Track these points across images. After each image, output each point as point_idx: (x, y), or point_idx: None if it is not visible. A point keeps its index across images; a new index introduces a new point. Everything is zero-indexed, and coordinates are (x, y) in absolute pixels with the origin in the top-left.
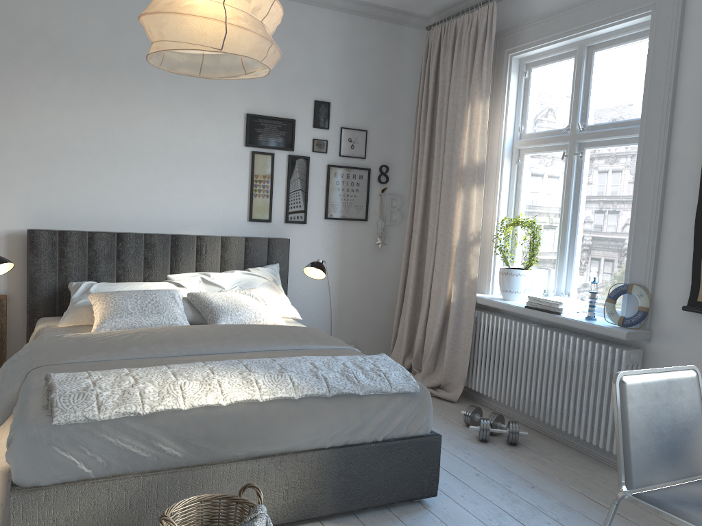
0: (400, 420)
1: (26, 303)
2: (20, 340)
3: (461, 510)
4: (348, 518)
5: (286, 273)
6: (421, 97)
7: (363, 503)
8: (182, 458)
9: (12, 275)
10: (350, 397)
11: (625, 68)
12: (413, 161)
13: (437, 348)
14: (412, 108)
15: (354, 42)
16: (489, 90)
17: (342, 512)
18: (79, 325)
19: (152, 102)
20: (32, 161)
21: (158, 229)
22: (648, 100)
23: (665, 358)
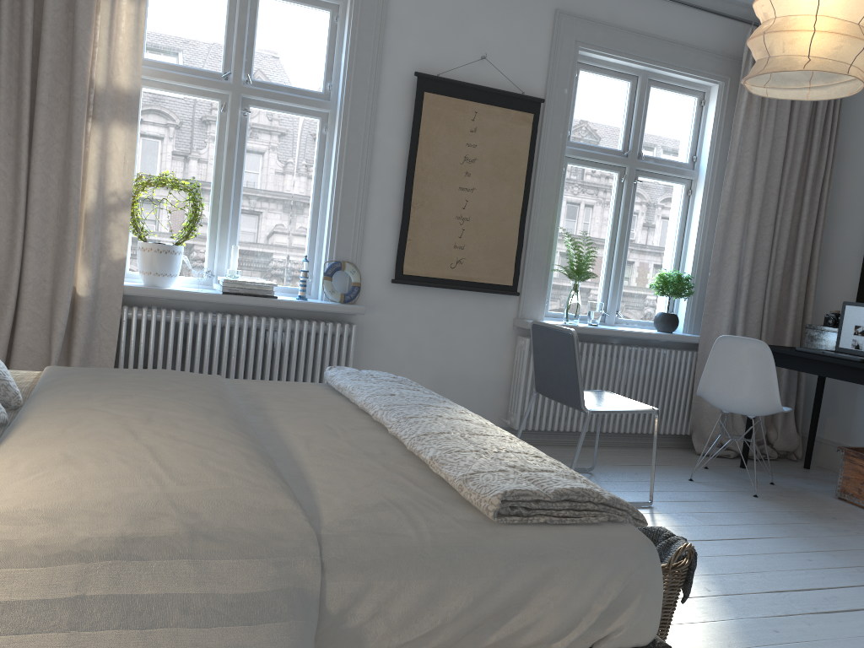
0: None
1: None
2: None
3: None
4: None
5: None
6: None
7: None
8: None
9: None
10: None
11: (298, 30)
12: None
13: None
14: None
15: None
16: None
17: None
18: None
19: None
20: None
21: None
22: (354, 82)
23: (369, 327)
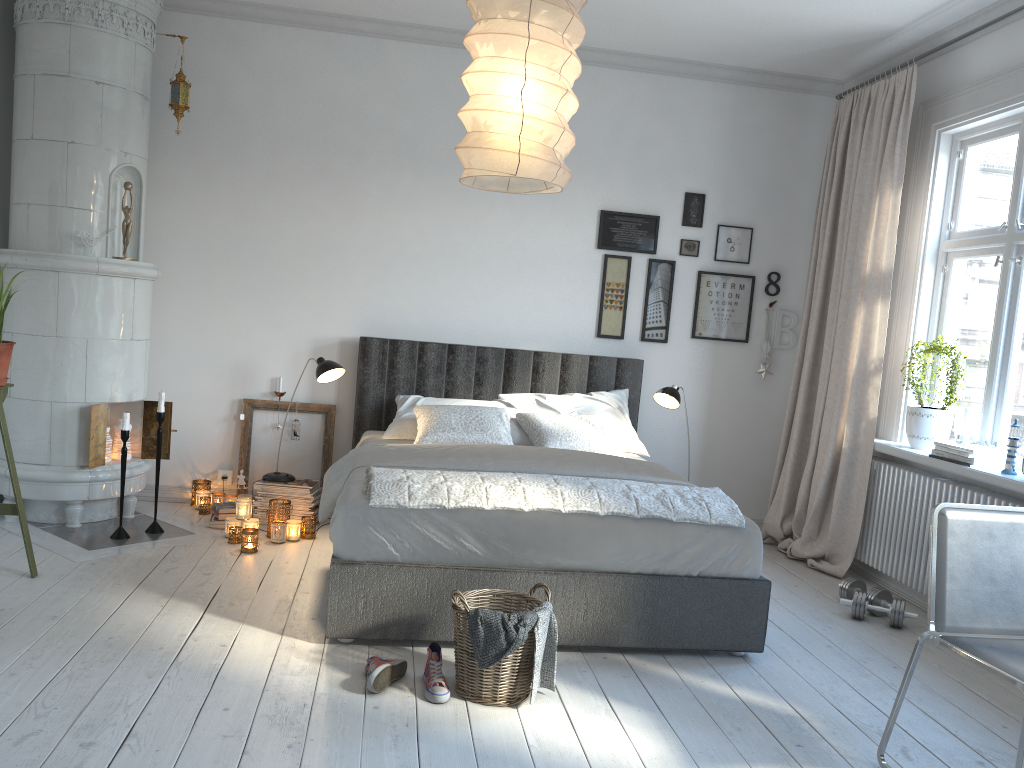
0: (718, 555)
1: (353, 415)
2: (345, 454)
3: (789, 671)
4: (654, 656)
5: (637, 401)
6: (824, 185)
7: (671, 642)
8: (481, 557)
9: (342, 385)
10: (662, 522)
11: None
12: (810, 268)
13: (821, 507)
14: (817, 199)
15: (741, 119)
16: (901, 178)
17: (646, 647)
18: (402, 439)
19: (495, 199)
20: (369, 265)
21: (493, 342)
22: None
23: None
